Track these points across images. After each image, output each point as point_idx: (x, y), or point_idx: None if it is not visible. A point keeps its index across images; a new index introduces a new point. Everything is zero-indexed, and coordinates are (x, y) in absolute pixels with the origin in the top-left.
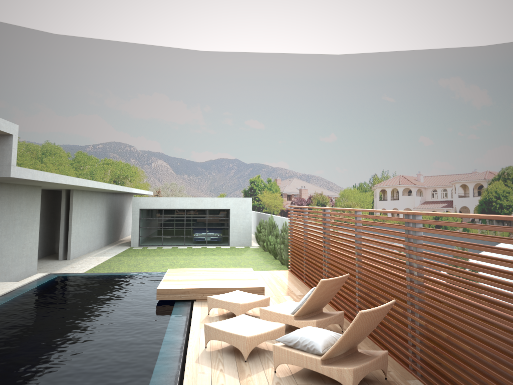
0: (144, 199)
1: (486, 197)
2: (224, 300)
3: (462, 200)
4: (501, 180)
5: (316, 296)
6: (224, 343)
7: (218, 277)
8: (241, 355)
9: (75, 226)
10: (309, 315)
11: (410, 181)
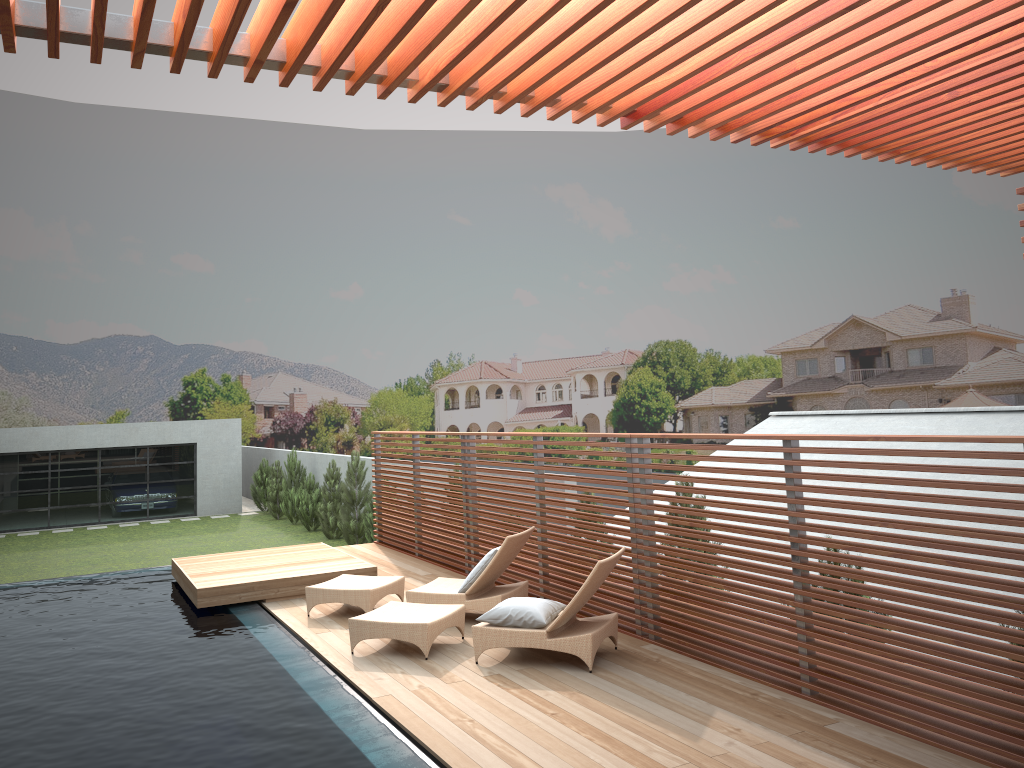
0: (5, 432)
1: (625, 395)
2: (340, 589)
3: (587, 402)
4: (647, 365)
5: (498, 561)
6: (374, 645)
7: (283, 561)
8: (413, 653)
9: None
10: (481, 591)
11: (499, 371)
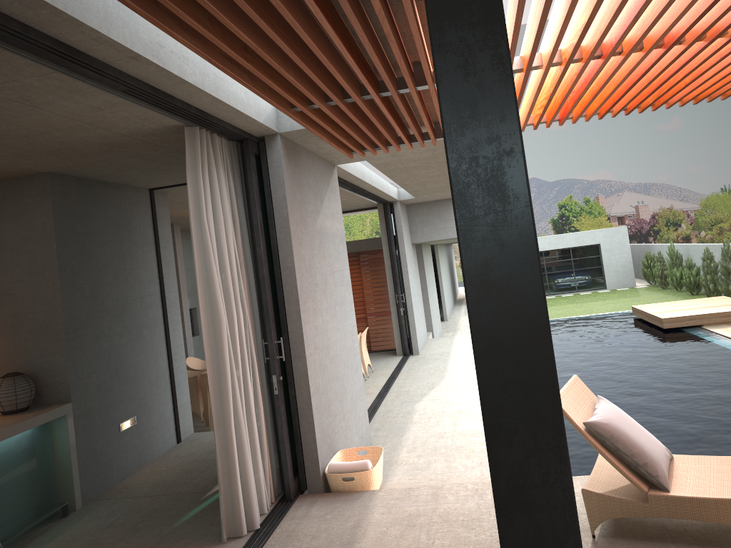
0: None
1: None
2: None
3: None
4: None
5: None
6: None
7: (704, 305)
8: None
9: (443, 284)
10: None
11: None
